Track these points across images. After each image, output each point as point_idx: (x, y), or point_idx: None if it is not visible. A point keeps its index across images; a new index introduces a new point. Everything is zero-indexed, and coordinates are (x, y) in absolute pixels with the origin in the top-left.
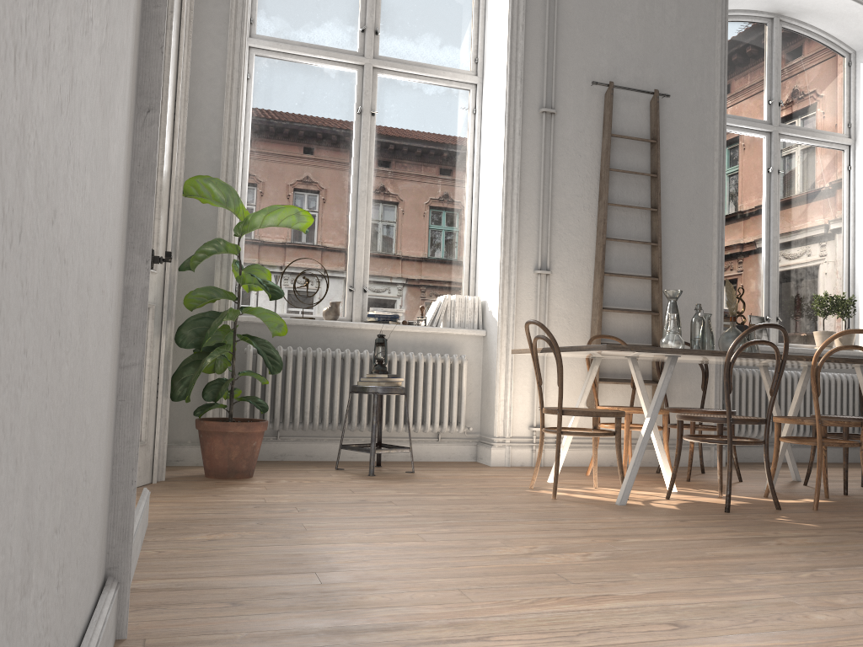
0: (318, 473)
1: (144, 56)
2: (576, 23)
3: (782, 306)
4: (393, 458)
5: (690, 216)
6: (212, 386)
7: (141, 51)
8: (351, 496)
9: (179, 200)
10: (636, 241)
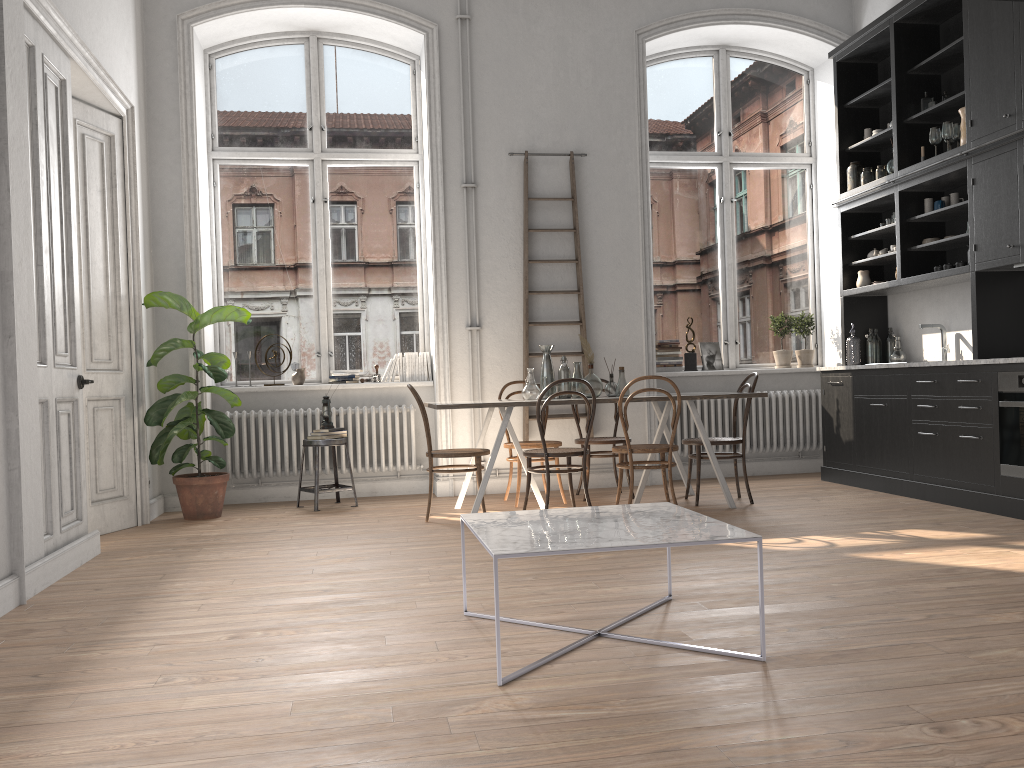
0: (278, 511)
1: (4, 308)
2: (492, 101)
3: (743, 329)
4: (359, 495)
5: (617, 262)
6: (179, 451)
7: (2, 306)
8: (270, 528)
9: (140, 313)
10: (558, 292)
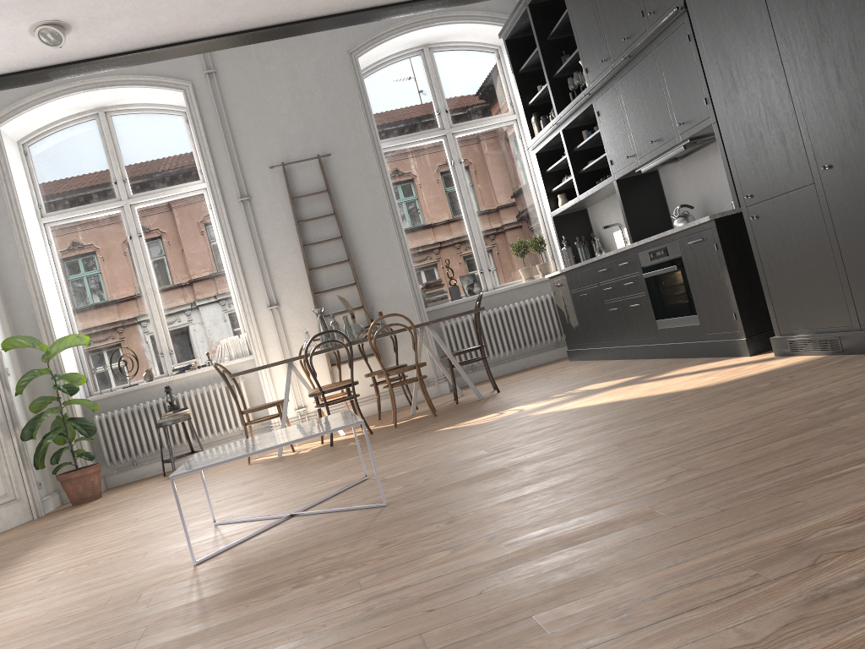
0: (147, 482)
1: None
2: (248, 130)
3: (493, 258)
4: None
5: (374, 231)
6: (55, 454)
7: None
8: (130, 497)
9: (0, 356)
10: (332, 264)
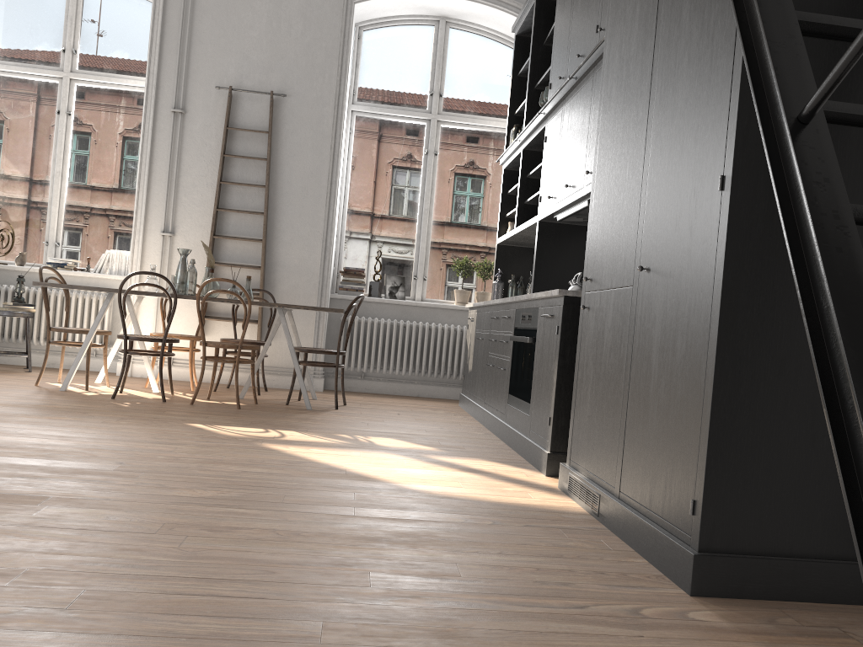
0: None
1: None
2: (208, 40)
3: (433, 267)
4: (59, 366)
5: (305, 192)
6: None
7: None
8: None
9: None
10: (244, 211)
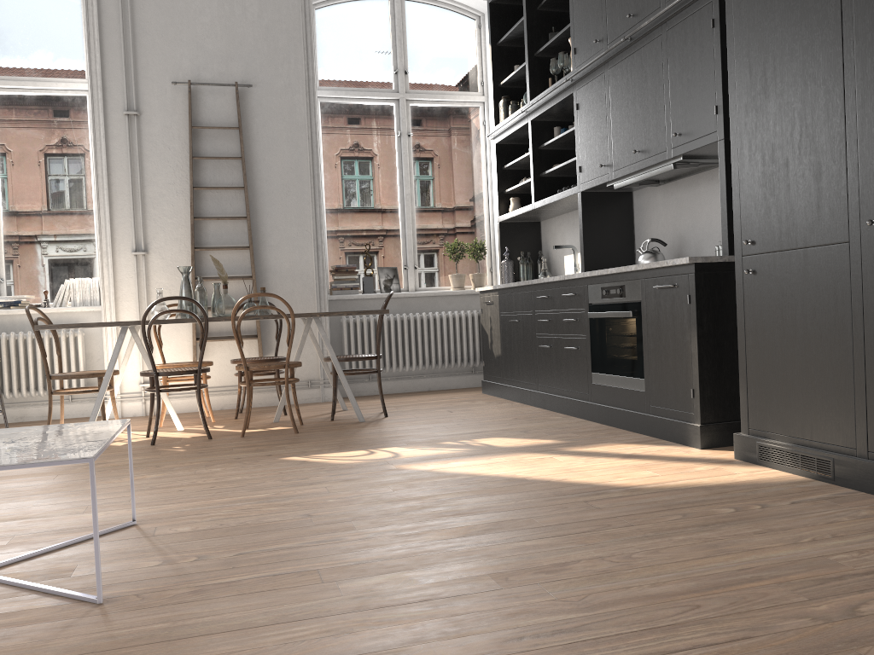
0: None
1: None
2: (155, 30)
3: (422, 254)
4: (29, 419)
5: (286, 190)
6: None
7: None
8: None
9: None
10: (225, 218)
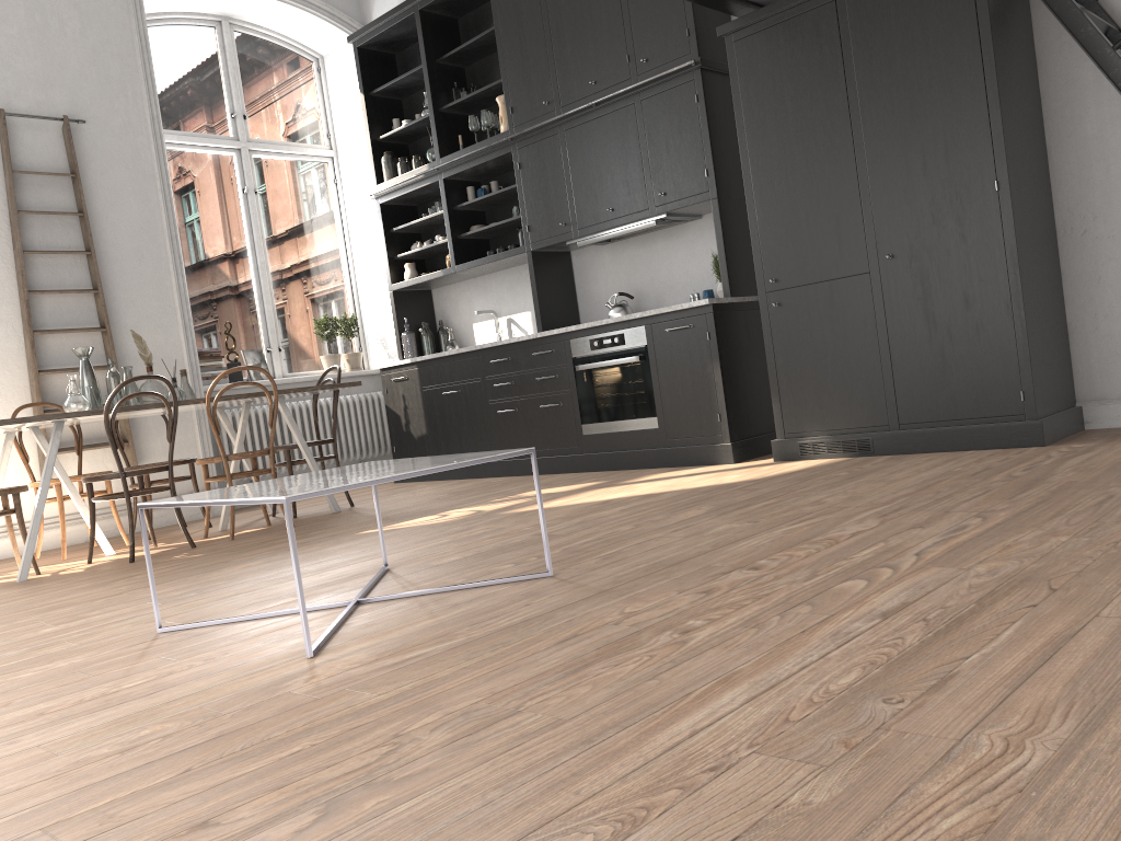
0: None
1: None
2: None
3: (285, 334)
4: None
5: (139, 255)
6: None
7: None
8: None
9: None
10: (70, 291)
